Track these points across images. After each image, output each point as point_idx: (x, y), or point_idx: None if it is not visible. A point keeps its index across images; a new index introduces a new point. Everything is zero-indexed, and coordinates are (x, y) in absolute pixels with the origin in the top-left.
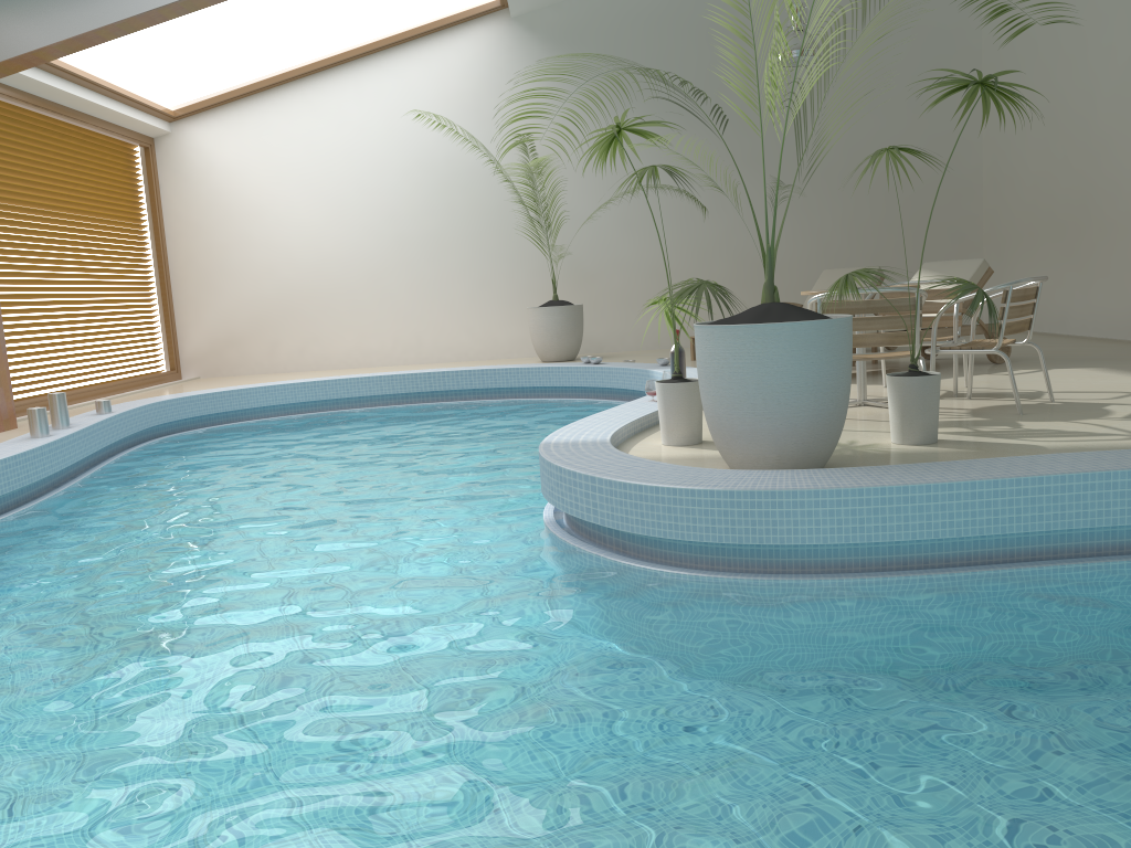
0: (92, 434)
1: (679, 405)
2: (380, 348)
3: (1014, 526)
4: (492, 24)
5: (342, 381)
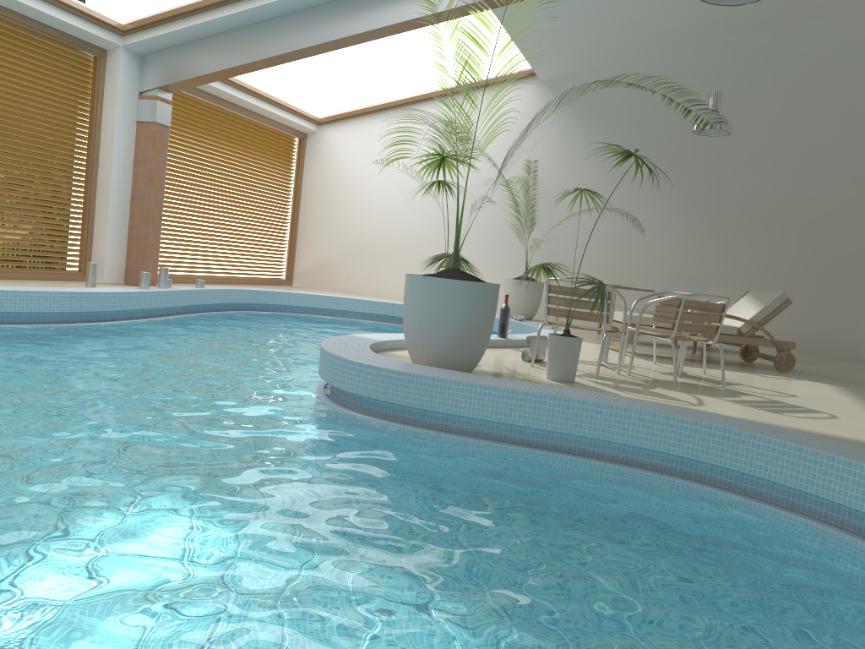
0: (179, 295)
1: None
2: None
3: (507, 418)
4: (527, 84)
5: (361, 301)
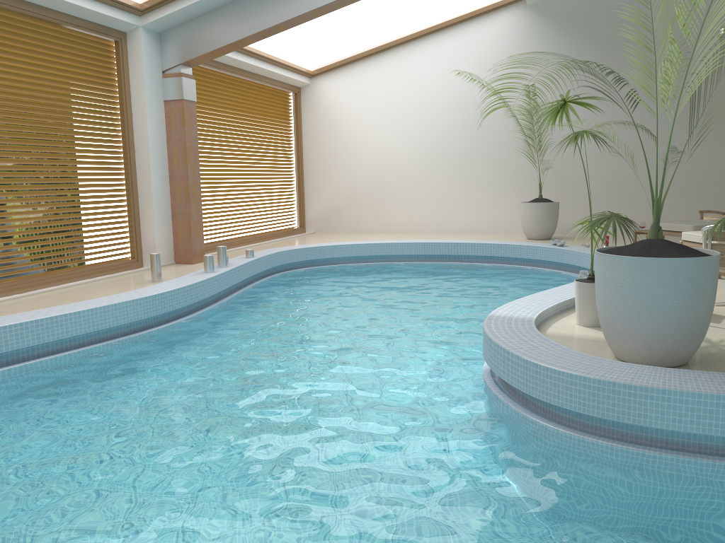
0: (239, 271)
1: (589, 299)
2: (423, 221)
3: None
4: (513, 11)
5: (393, 244)
